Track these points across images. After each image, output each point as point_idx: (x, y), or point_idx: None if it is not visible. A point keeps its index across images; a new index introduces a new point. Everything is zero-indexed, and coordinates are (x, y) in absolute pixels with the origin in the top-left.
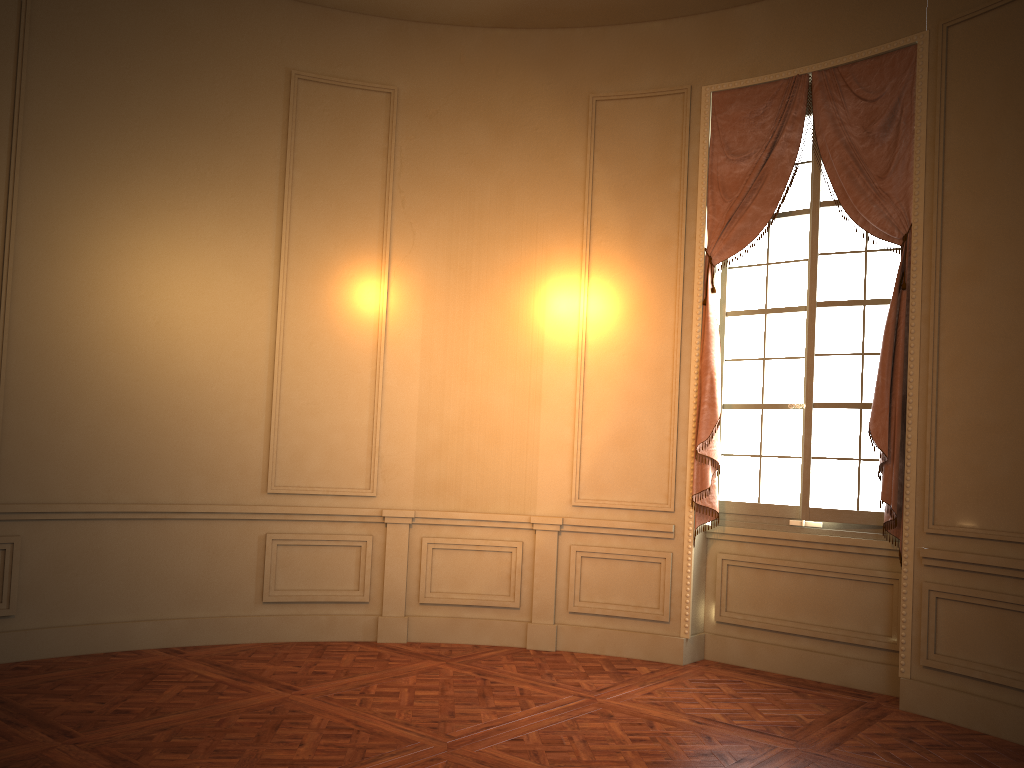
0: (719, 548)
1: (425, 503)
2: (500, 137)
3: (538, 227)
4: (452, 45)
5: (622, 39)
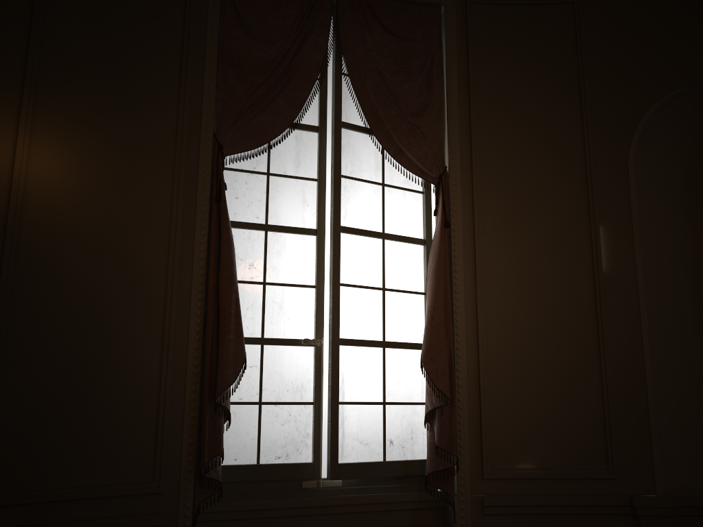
0: None
1: None
2: None
3: None
4: None
5: None
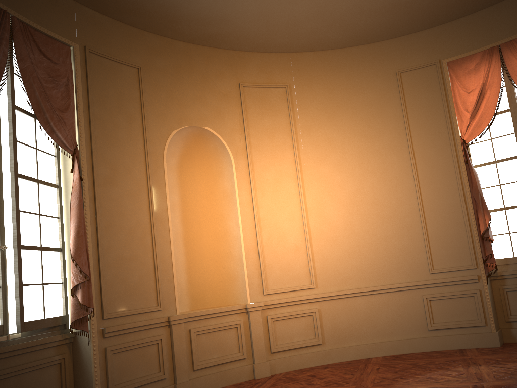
0: None
1: None
2: None
3: None
4: None
5: None
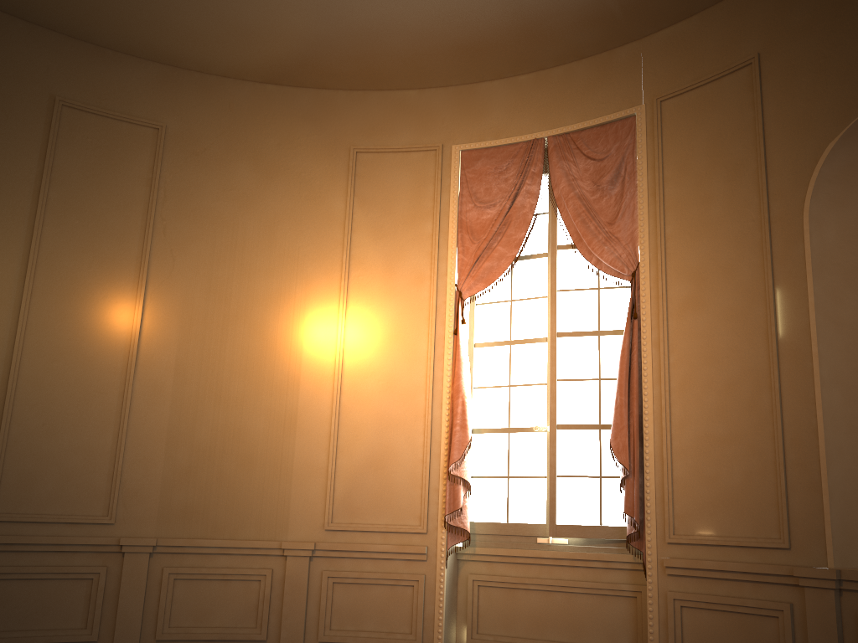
0: (470, 569)
1: (169, 530)
2: (265, 177)
3: (299, 260)
4: (222, 93)
5: (381, 102)
